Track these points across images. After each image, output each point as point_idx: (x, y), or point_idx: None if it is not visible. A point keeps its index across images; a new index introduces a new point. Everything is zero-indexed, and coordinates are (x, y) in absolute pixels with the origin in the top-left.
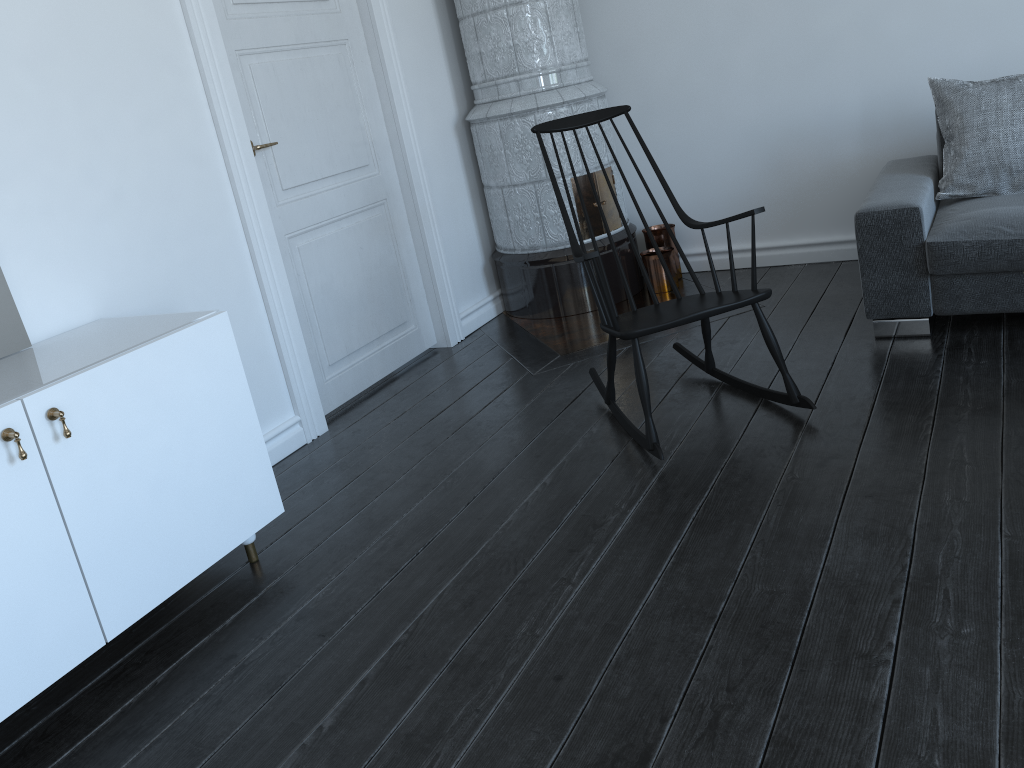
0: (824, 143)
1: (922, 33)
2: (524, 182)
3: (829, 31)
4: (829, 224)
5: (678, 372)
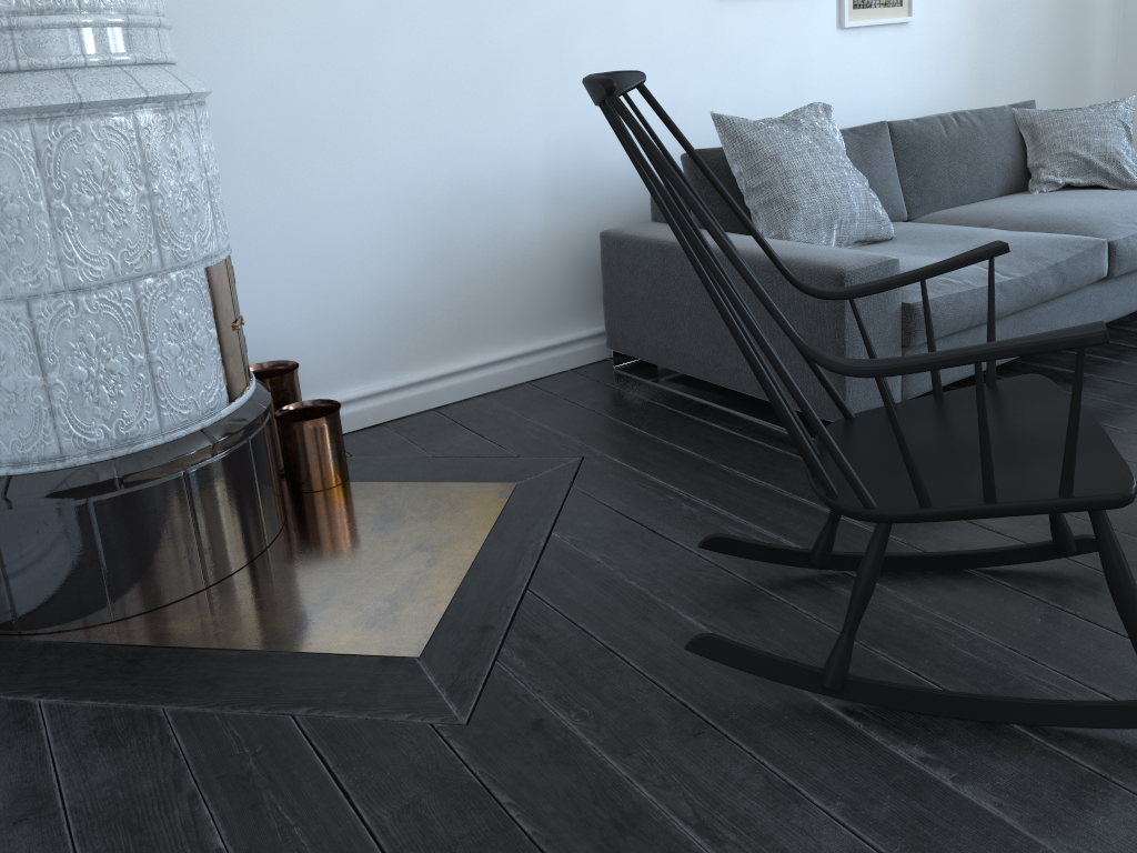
0: (502, 210)
1: (608, 65)
2: (107, 280)
3: (508, 45)
4: (507, 330)
5: (743, 587)
